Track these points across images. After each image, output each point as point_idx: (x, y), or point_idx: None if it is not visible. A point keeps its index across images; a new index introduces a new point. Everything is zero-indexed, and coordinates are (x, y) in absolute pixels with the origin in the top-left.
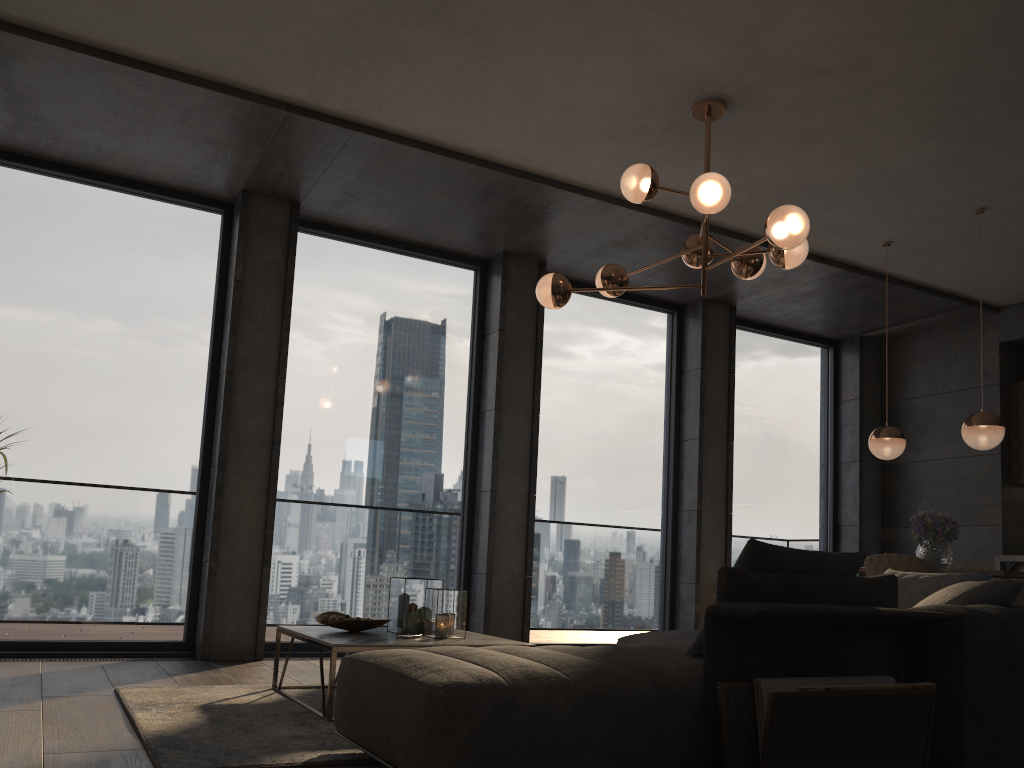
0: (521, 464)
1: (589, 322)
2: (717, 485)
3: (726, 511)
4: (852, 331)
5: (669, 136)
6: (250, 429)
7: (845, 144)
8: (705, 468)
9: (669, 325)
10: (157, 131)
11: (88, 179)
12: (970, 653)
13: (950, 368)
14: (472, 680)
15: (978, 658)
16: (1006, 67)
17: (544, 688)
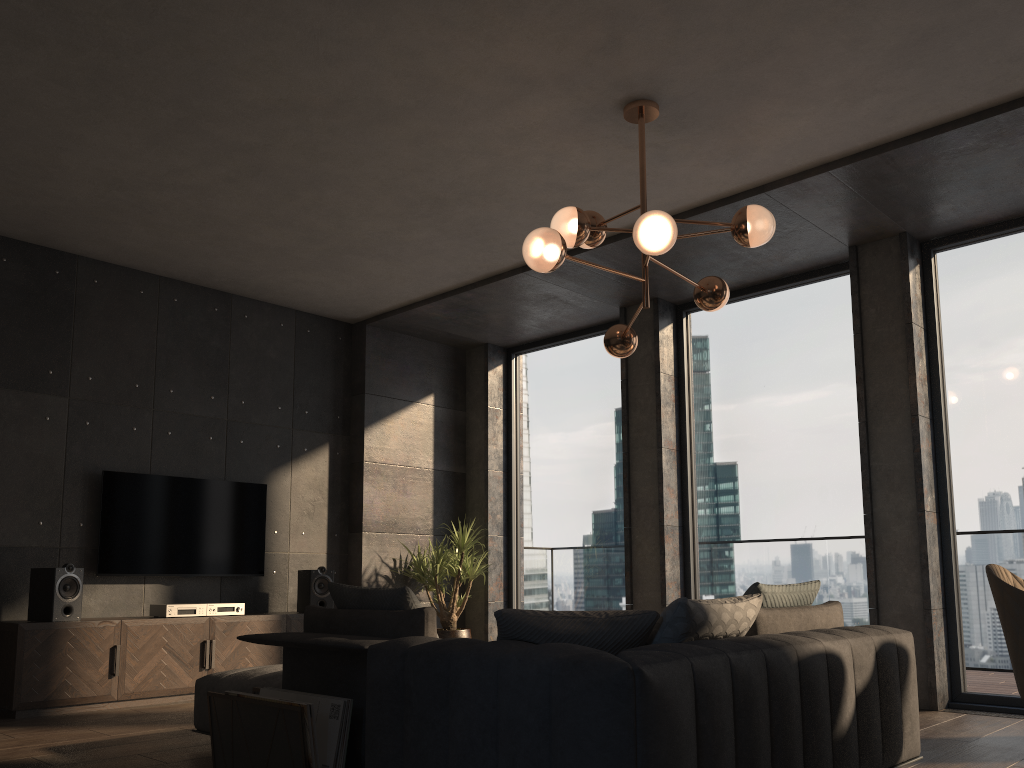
0: (904, 477)
1: None
2: None
3: None
4: None
5: (685, 133)
6: (644, 494)
7: (802, 19)
8: None
9: None
10: (524, 308)
11: (558, 342)
12: (367, 683)
13: None
14: (216, 674)
15: (370, 689)
16: None
17: (229, 682)
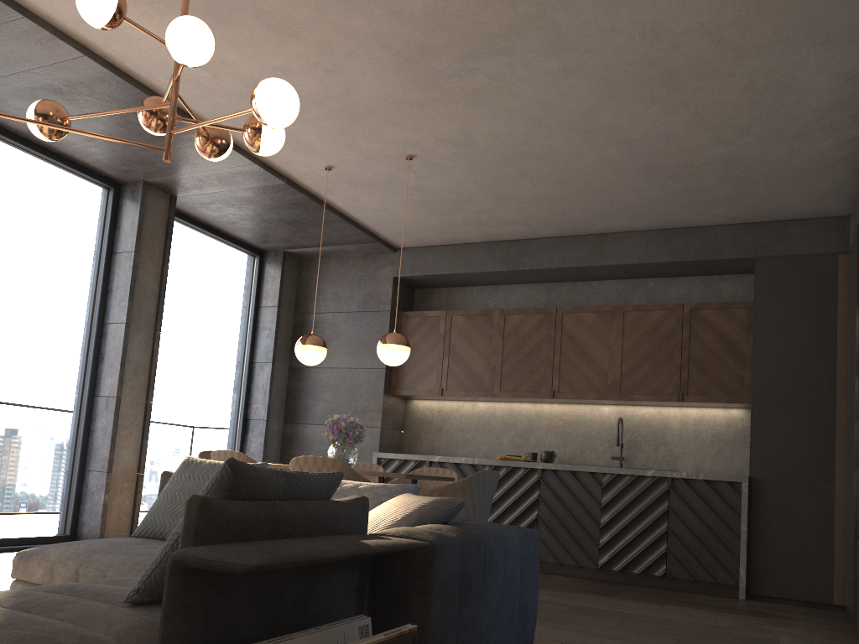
0: None
1: (9, 175)
2: (140, 373)
3: (147, 400)
4: (278, 245)
5: None
6: None
7: (320, 51)
8: (129, 354)
9: (104, 200)
10: None
11: None
12: (437, 582)
13: (354, 292)
14: None
15: (443, 586)
16: (472, 22)
17: None
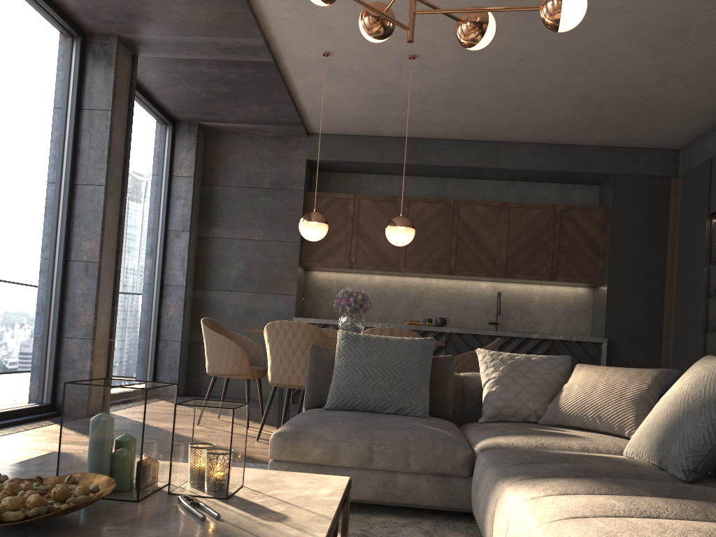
0: None
1: (1, 7)
2: (112, 238)
3: (116, 266)
4: (198, 117)
5: None
6: None
7: None
8: (105, 219)
9: (72, 50)
10: None
11: None
12: None
13: (266, 169)
14: None
15: None
16: None
17: None
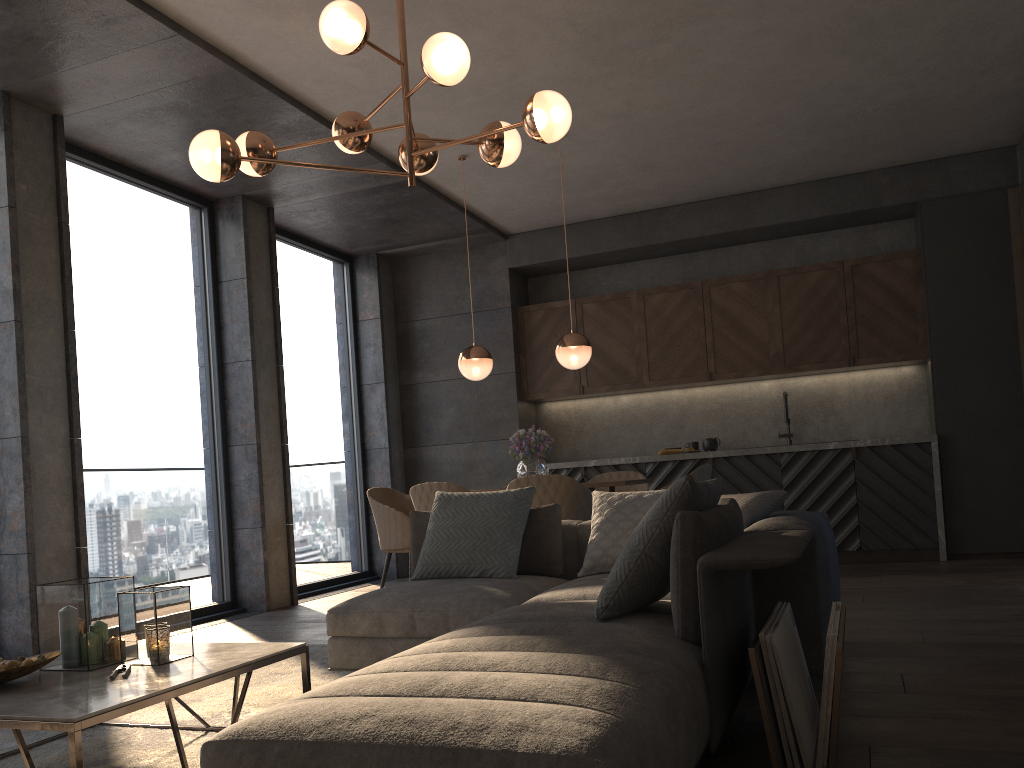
0: (57, 398)
1: (110, 209)
2: (272, 414)
3: (282, 442)
4: (373, 247)
5: None
6: None
7: (499, 38)
8: (259, 395)
9: (199, 223)
10: None
11: None
12: (819, 565)
13: (464, 290)
14: (595, 728)
15: (823, 569)
16: None
17: (644, 710)
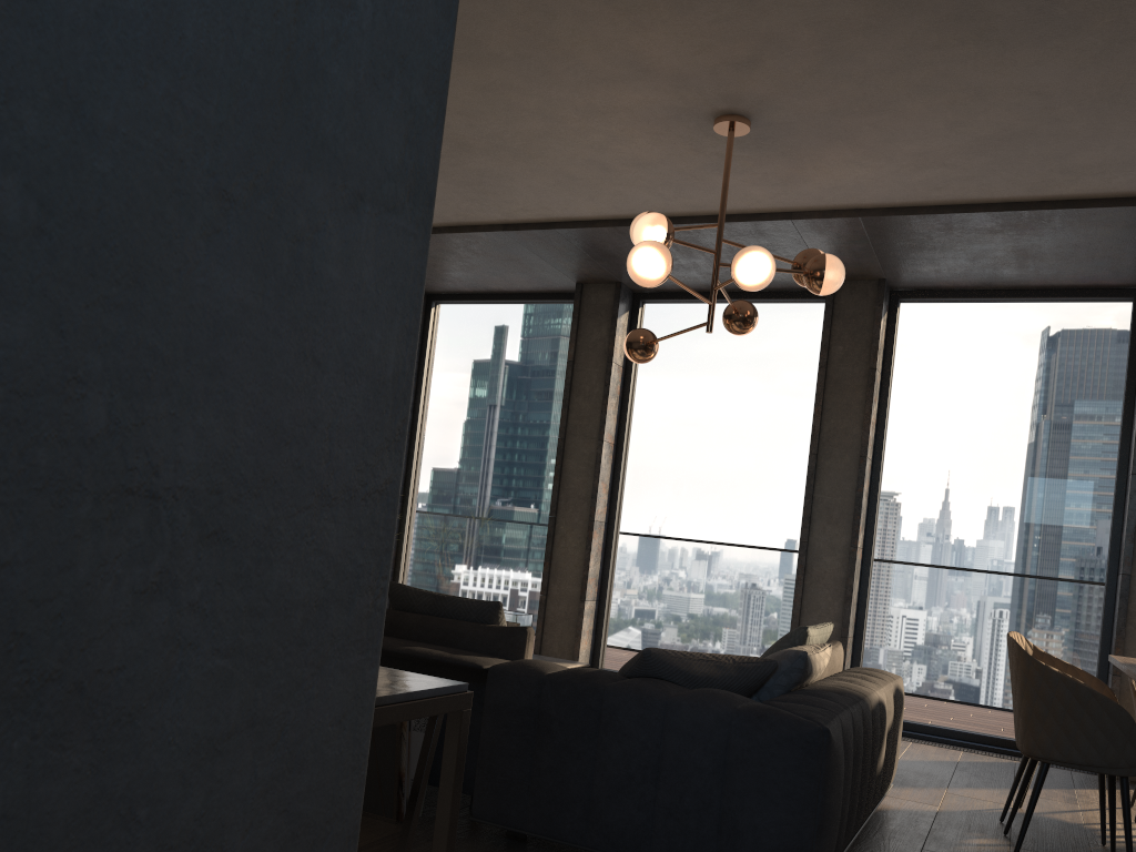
0: (843, 513)
1: (979, 336)
2: None
3: None
4: None
5: (756, 152)
6: (576, 485)
7: (927, 94)
8: None
9: (1122, 318)
10: (477, 262)
11: (491, 300)
12: (487, 704)
13: None
14: None
15: (493, 711)
16: None
17: None
